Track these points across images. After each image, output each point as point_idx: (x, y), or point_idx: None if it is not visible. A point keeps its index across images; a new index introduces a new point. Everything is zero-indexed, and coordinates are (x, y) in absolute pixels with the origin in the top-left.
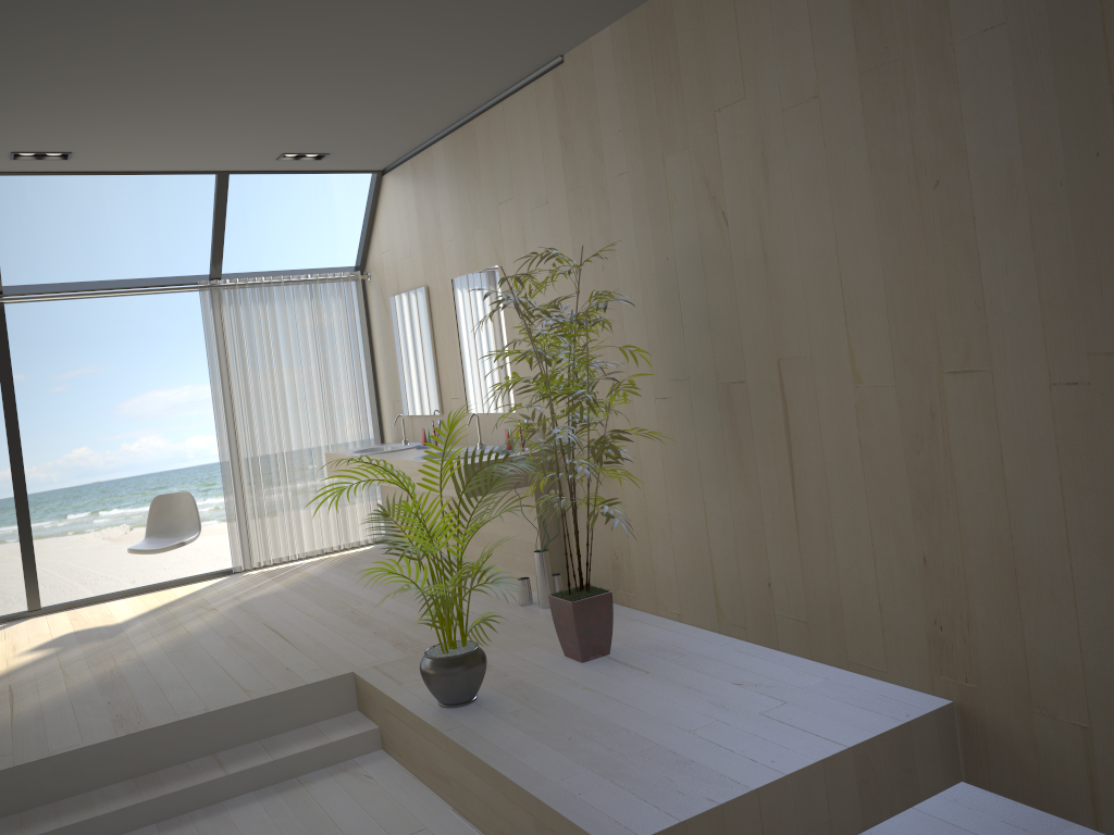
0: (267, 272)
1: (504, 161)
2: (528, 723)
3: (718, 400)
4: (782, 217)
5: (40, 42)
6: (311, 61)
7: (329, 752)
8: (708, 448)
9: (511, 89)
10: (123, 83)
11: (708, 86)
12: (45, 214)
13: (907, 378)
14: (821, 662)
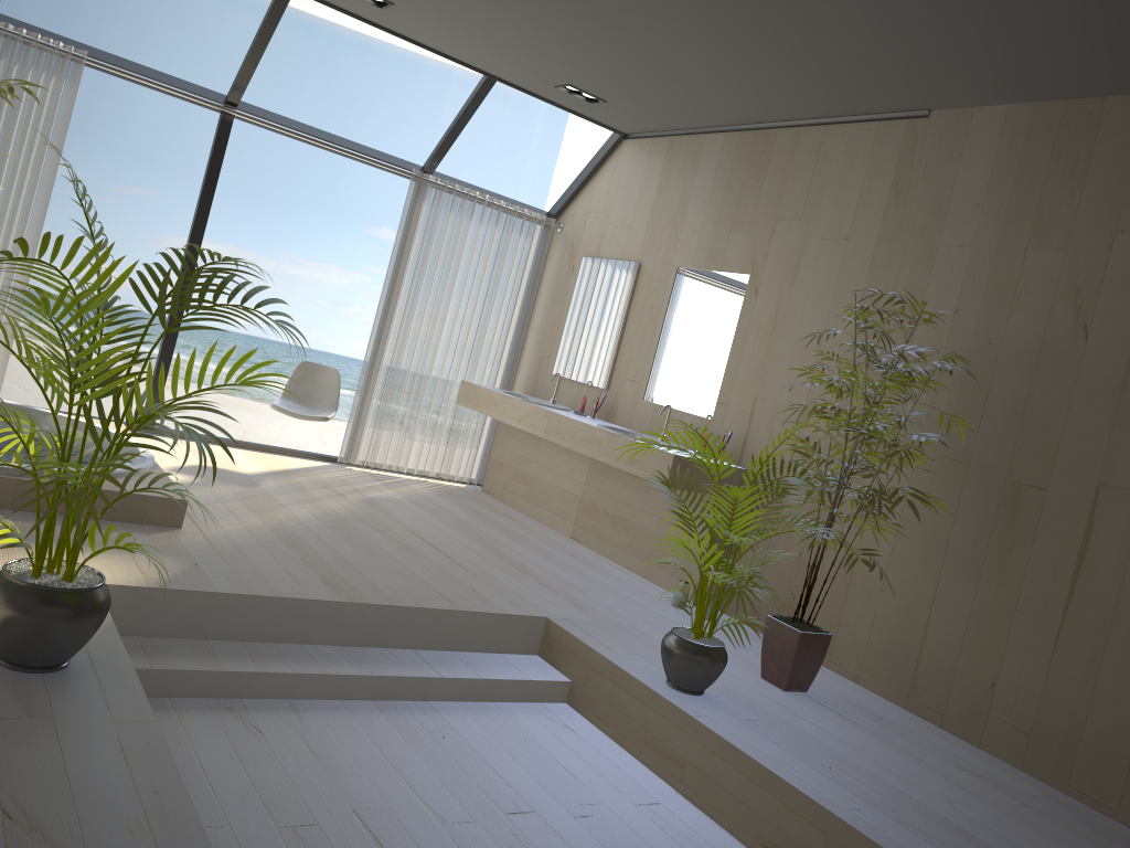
0: (471, 185)
1: (803, 181)
2: (775, 737)
3: (1000, 495)
4: None
5: None
6: (721, 22)
7: (525, 689)
8: (966, 535)
9: (845, 118)
10: None
11: (1118, 204)
12: (161, 24)
13: None
14: (1032, 776)
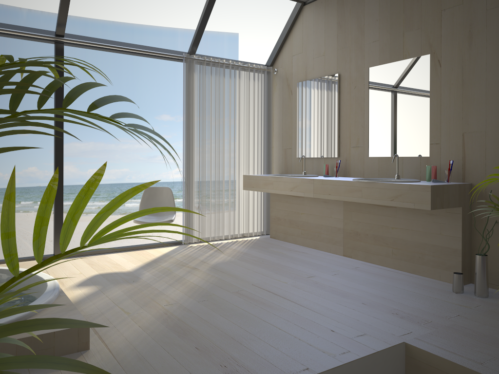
0: (218, 58)
1: None
2: None
3: None
4: None
5: None
6: None
7: None
8: None
9: None
10: None
11: None
12: (29, 42)
13: None
14: None
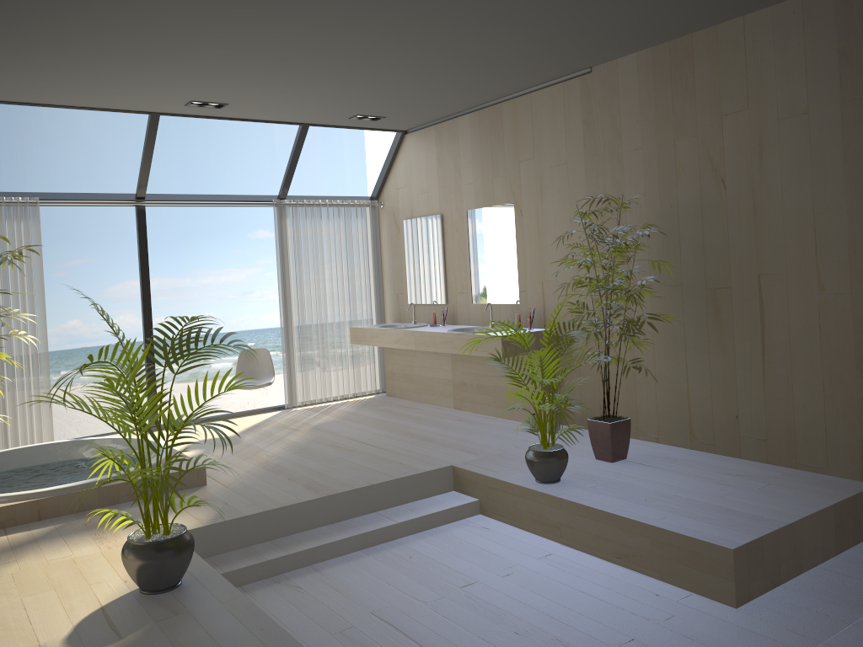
0: (314, 196)
1: (527, 133)
2: (609, 492)
3: (705, 299)
4: (771, 186)
5: (296, 36)
6: (441, 59)
7: (452, 513)
8: (694, 329)
9: (541, 85)
10: (314, 63)
11: (718, 99)
12: (57, 139)
13: (860, 289)
14: (775, 465)
